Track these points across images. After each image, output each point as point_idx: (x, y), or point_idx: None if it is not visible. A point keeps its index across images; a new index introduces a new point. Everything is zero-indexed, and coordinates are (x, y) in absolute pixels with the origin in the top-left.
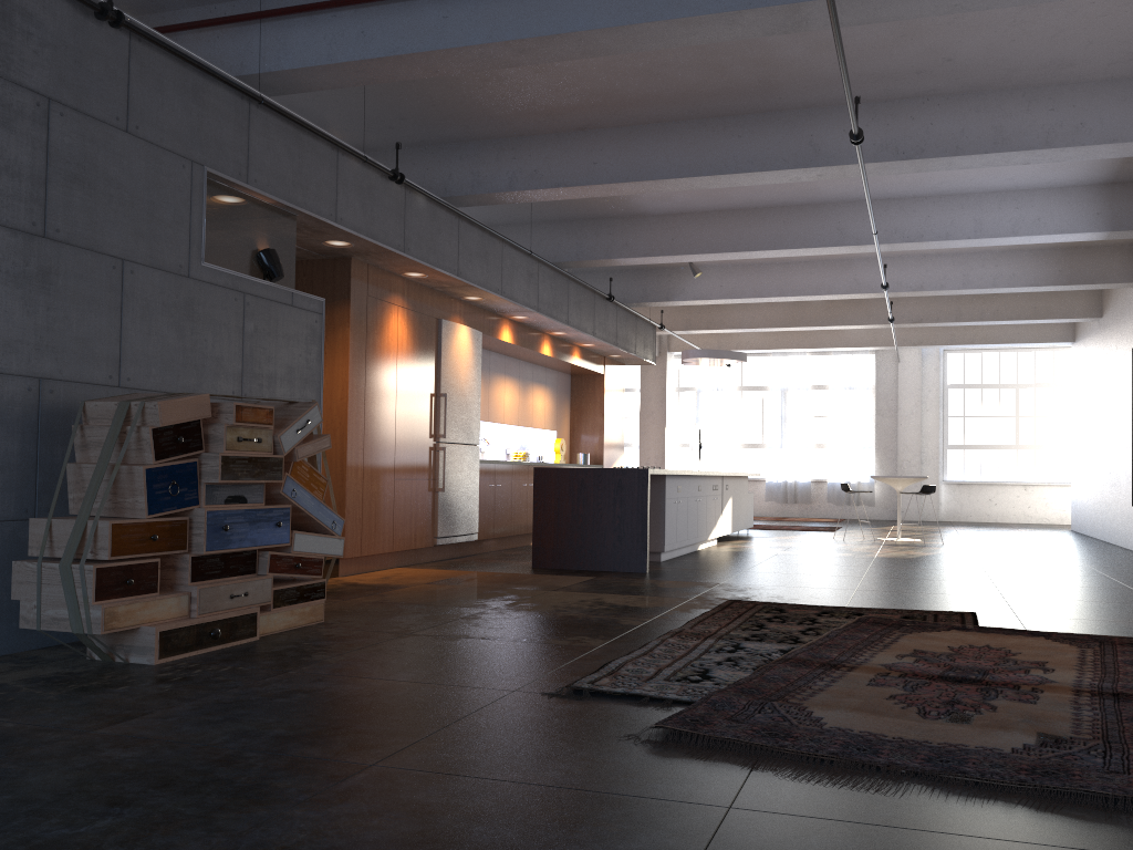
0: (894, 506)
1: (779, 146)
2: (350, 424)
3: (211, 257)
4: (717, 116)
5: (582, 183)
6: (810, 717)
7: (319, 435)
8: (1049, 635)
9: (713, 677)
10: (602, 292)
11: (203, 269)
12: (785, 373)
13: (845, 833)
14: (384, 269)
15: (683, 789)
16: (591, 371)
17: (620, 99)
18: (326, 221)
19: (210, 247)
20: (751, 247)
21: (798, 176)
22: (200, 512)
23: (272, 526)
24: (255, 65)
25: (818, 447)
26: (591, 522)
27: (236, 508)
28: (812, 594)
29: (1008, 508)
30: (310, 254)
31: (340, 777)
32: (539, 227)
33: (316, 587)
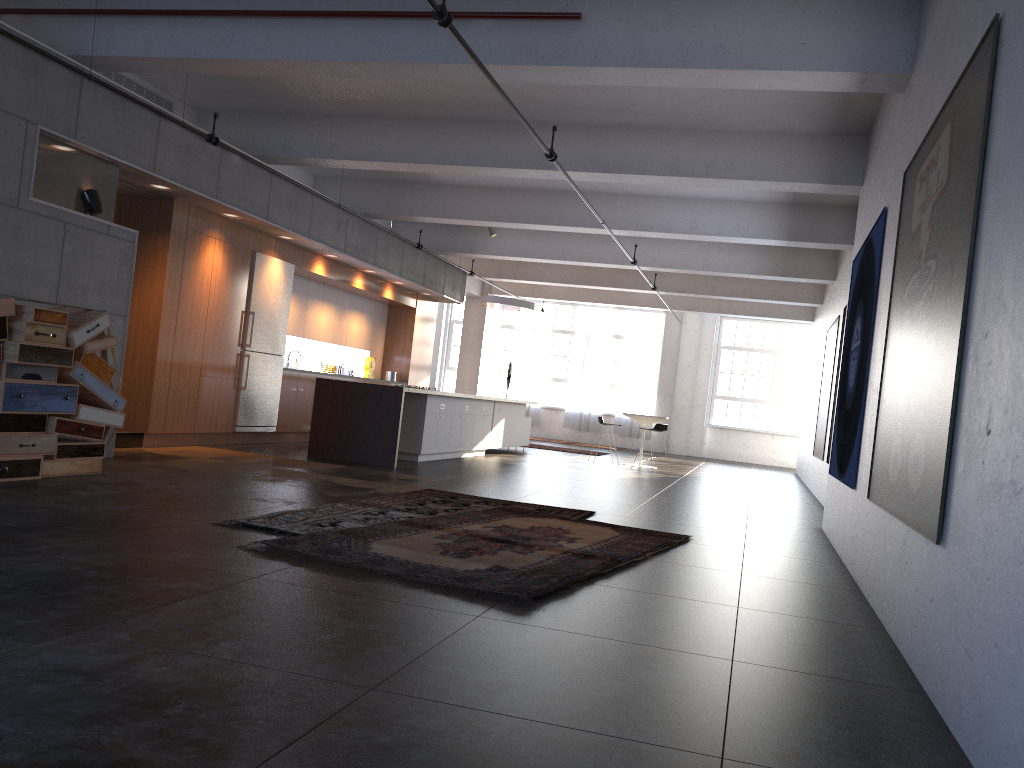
0: (667, 441)
1: (518, 150)
2: (162, 329)
3: (41, 193)
4: (474, 121)
5: (369, 159)
6: (366, 547)
7: (108, 336)
8: (618, 527)
9: (338, 525)
10: (410, 241)
11: (30, 202)
12: (590, 322)
13: (305, 591)
14: (204, 209)
15: (238, 569)
16: (403, 304)
17: (395, 99)
18: (145, 171)
19: (40, 185)
20: (522, 220)
21: (532, 174)
22: (0, 383)
23: (61, 398)
24: (89, 49)
25: (611, 387)
26: (356, 425)
27: (30, 383)
28: (498, 492)
29: (757, 452)
30: (140, 191)
31: (31, 546)
32: (357, 183)
33: (97, 447)
